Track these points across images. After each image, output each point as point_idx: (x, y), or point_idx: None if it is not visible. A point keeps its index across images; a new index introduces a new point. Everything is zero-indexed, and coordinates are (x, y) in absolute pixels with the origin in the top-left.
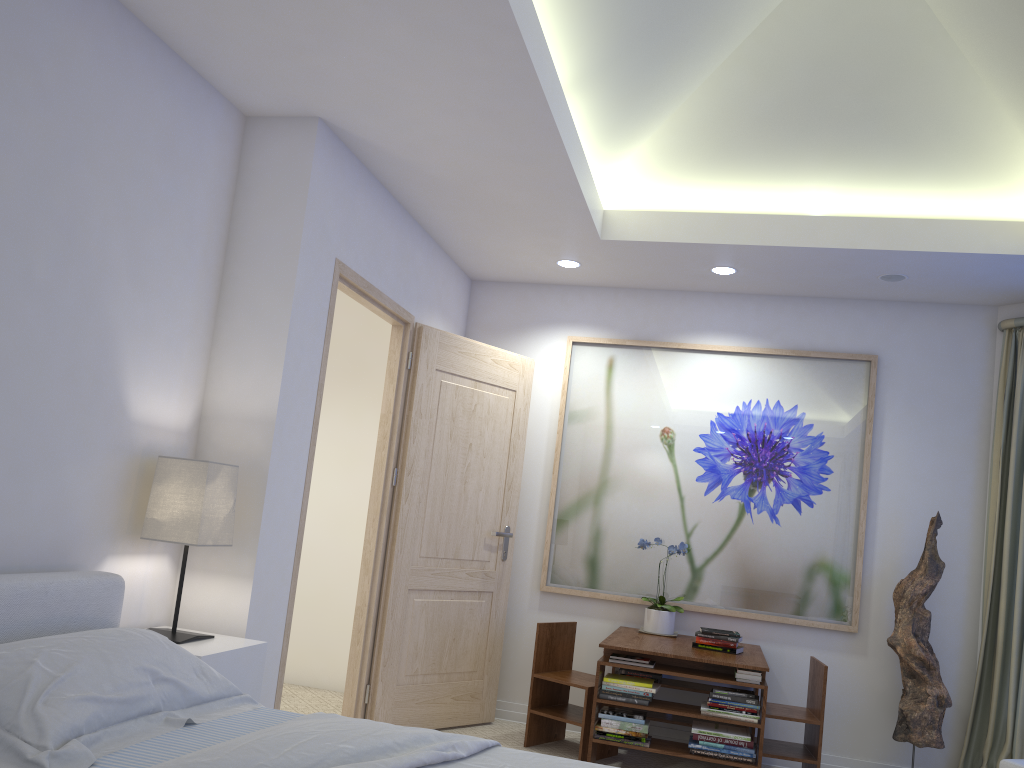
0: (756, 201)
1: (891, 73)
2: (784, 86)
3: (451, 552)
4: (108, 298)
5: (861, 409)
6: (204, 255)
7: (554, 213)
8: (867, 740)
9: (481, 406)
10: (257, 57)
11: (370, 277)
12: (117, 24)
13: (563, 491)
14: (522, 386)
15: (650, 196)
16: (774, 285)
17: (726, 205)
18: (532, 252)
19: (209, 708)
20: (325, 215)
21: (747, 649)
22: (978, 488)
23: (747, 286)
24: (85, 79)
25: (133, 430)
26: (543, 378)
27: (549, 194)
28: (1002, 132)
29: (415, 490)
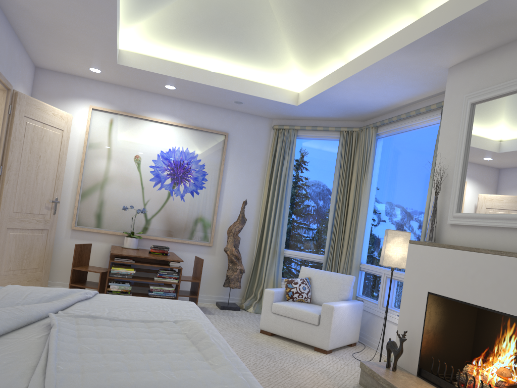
0: (189, 60)
1: (250, 21)
2: (208, 14)
3: (29, 210)
4: None
5: (220, 155)
6: None
7: (98, 48)
8: (212, 288)
9: (46, 137)
10: None
11: None
12: None
13: (85, 181)
14: (66, 128)
15: (141, 47)
16: (190, 97)
17: (176, 58)
18: (78, 61)
19: None
20: None
21: (170, 254)
22: (260, 190)
23: (178, 95)
24: None
25: None
26: (76, 124)
27: (99, 40)
28: (285, 54)
29: (12, 178)
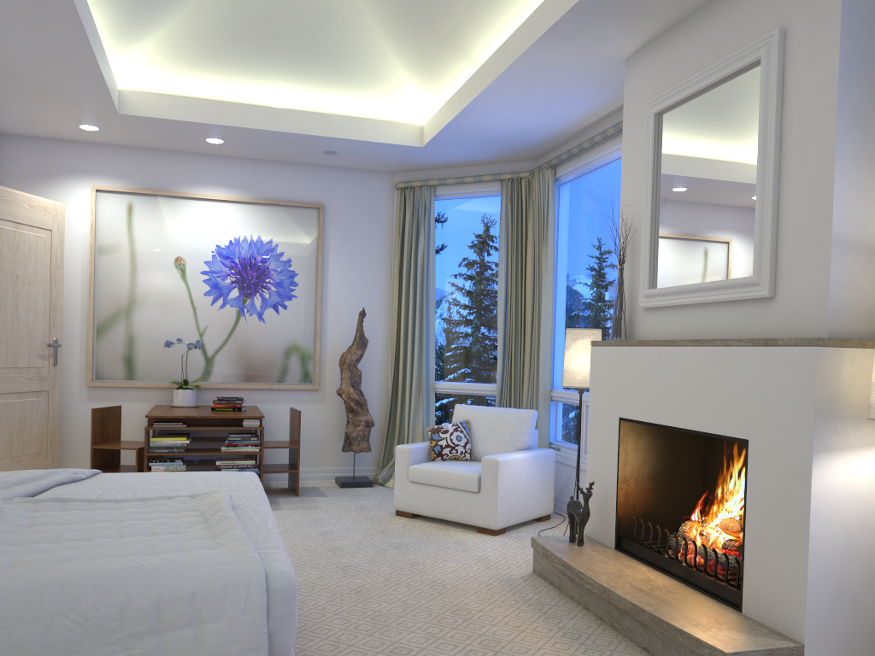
0: (236, 93)
1: (322, 18)
2: (252, 16)
3: (11, 362)
4: None
5: (315, 241)
6: None
7: (81, 93)
8: (328, 456)
9: (23, 244)
10: None
11: None
12: None
13: (99, 308)
14: (57, 226)
15: (156, 81)
16: (252, 152)
17: (214, 94)
18: (58, 117)
19: None
20: None
21: (249, 408)
22: (386, 291)
23: (232, 152)
24: None
25: None
26: (73, 219)
27: (78, 80)
28: (389, 65)
29: None
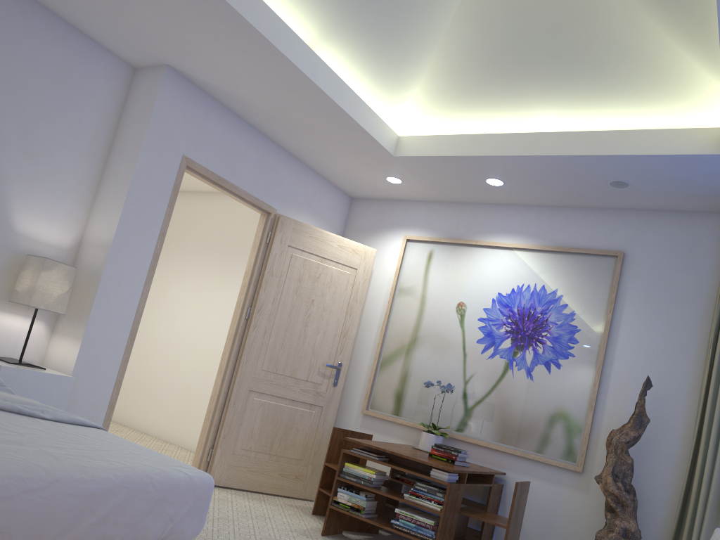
0: (504, 125)
1: (569, 13)
2: (497, 33)
3: (288, 371)
4: (0, 157)
5: (606, 294)
6: (90, 146)
7: (347, 134)
8: None
9: (325, 275)
10: (106, 22)
11: (223, 174)
12: (20, 4)
13: (387, 344)
14: (363, 266)
15: (433, 126)
16: (541, 196)
17: (484, 130)
18: (364, 170)
19: None
20: (172, 126)
21: (481, 469)
22: (698, 363)
23: (524, 197)
24: None
25: (17, 238)
26: (386, 264)
27: (331, 117)
28: (670, 53)
29: (262, 324)
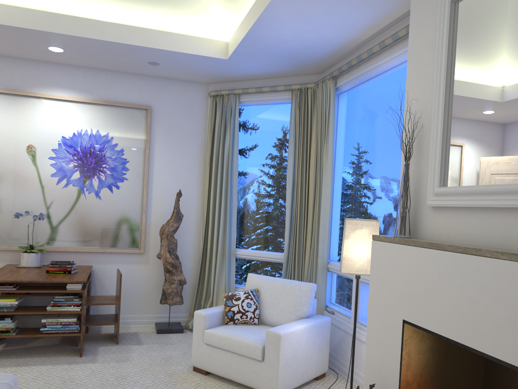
0: (69, 7)
1: None
2: None
3: None
4: None
5: (143, 135)
6: None
7: None
8: (150, 305)
9: None
10: None
11: None
12: None
13: None
14: None
15: None
16: (91, 62)
17: (50, 7)
18: None
19: None
20: None
21: (82, 269)
22: (200, 176)
23: (75, 61)
24: None
25: None
26: None
27: None
28: None
29: None
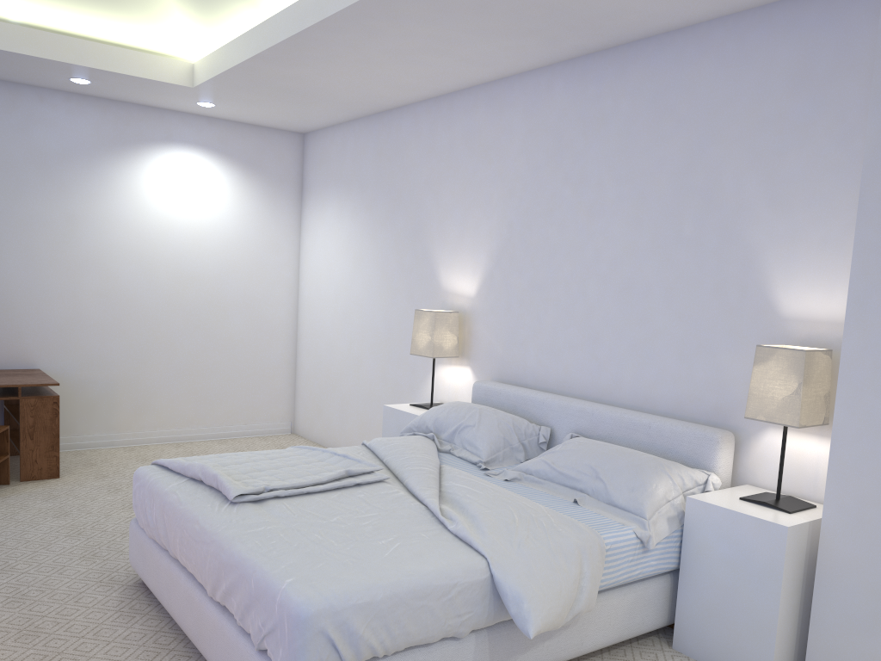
0: None
1: None
2: None
3: None
4: (746, 227)
5: None
6: None
7: None
8: None
9: None
10: None
11: None
12: (732, 31)
13: None
14: None
15: None
16: None
17: None
18: None
19: (614, 511)
20: None
21: None
22: None
23: None
24: (709, 90)
25: (786, 325)
26: None
27: None
28: None
29: None
